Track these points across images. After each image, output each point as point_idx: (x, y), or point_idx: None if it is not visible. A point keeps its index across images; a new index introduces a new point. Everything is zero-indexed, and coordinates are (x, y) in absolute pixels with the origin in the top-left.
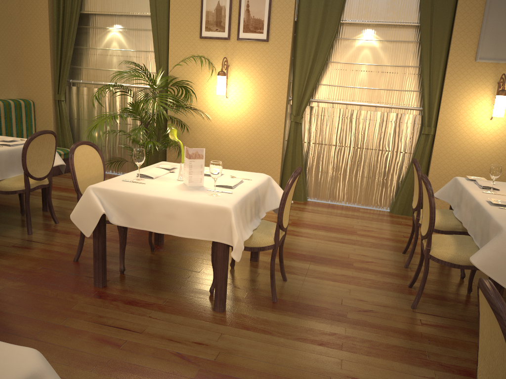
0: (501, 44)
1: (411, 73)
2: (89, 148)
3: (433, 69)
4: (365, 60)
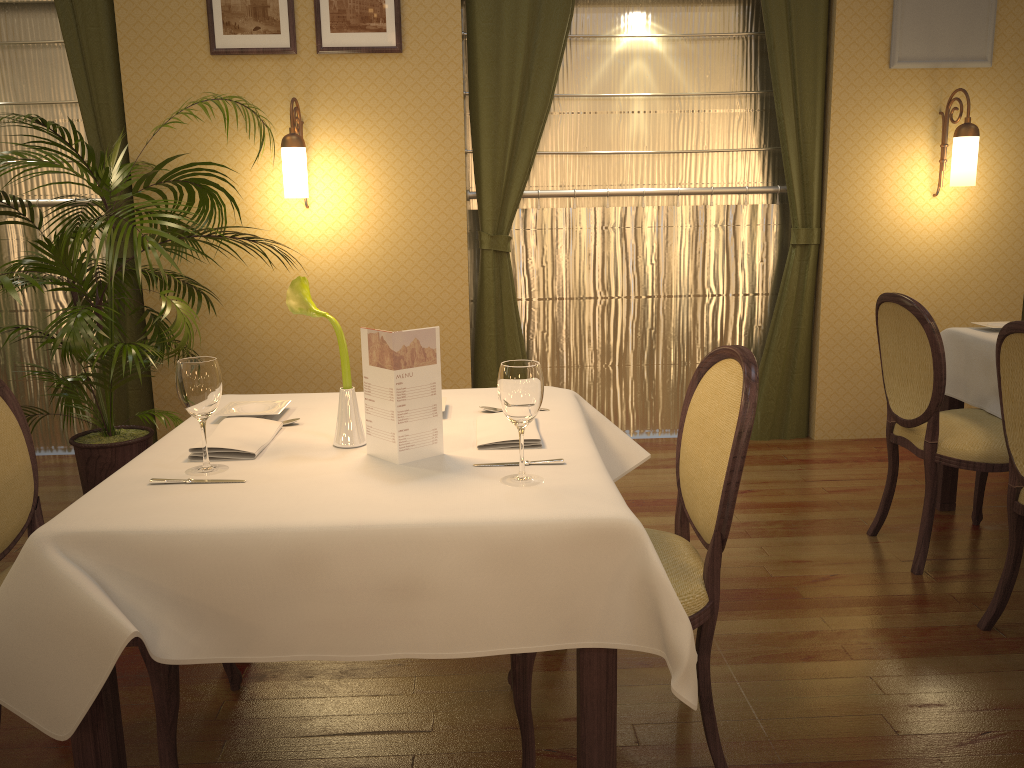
0: (938, 25)
1: (745, 109)
2: None
3: (801, 93)
4: (639, 86)
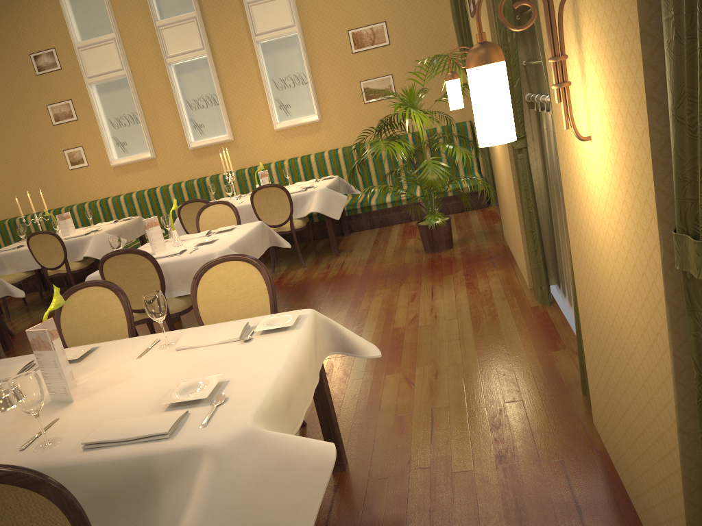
0: None
1: None
2: (222, 207)
3: None
4: None
